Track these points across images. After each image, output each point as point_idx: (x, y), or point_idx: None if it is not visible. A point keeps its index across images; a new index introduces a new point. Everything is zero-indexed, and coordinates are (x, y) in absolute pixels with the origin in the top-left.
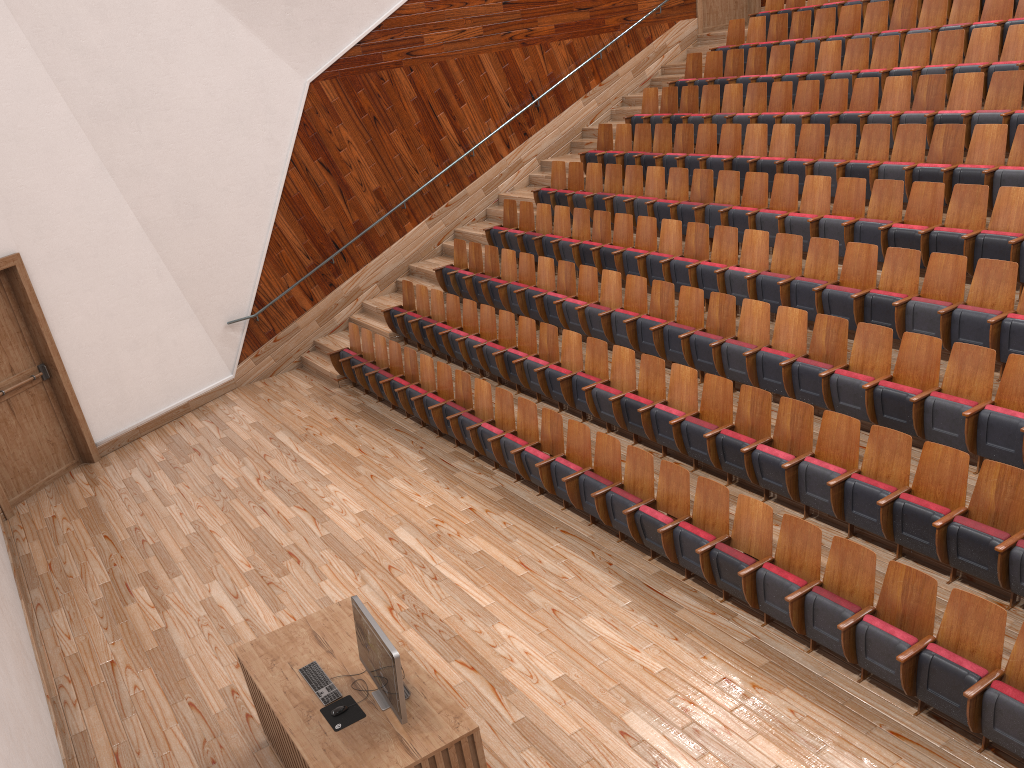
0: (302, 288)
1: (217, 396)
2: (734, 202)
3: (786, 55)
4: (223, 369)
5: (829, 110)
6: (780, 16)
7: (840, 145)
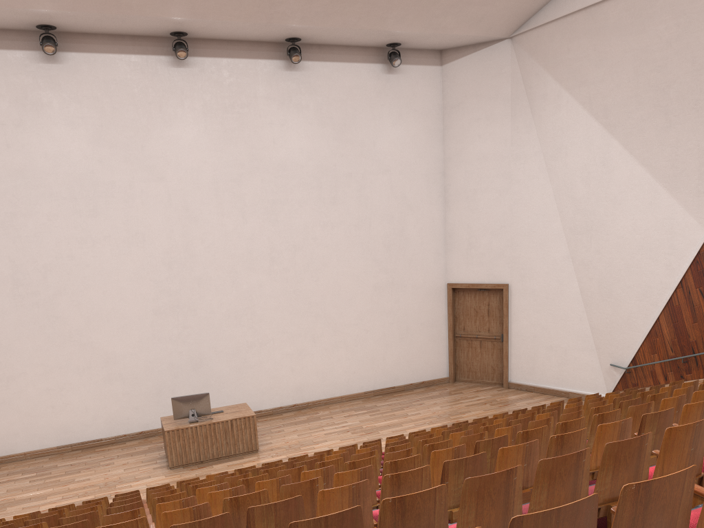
0: (662, 368)
1: None
2: None
3: None
4: (602, 389)
5: None
6: None
7: None
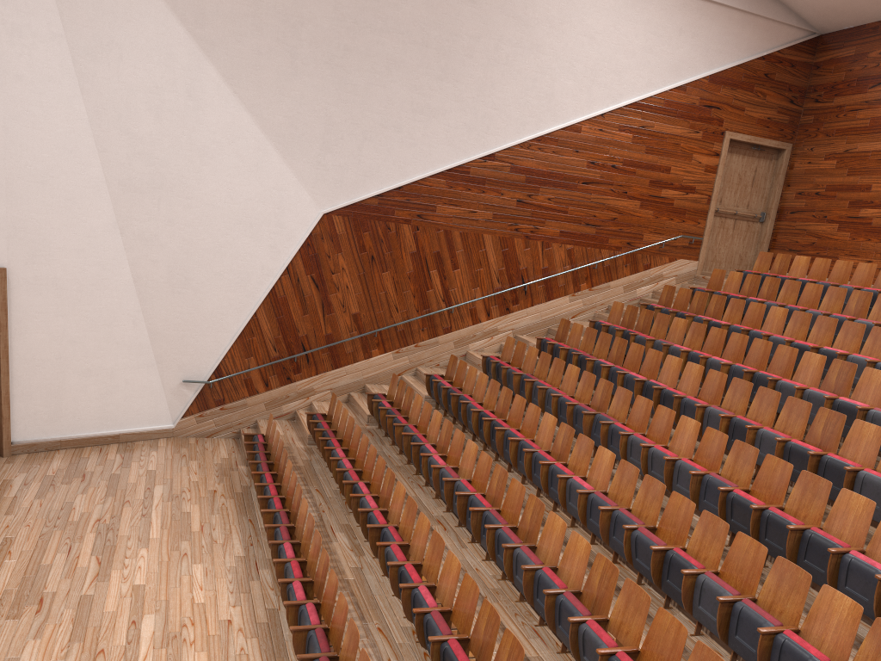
0: (261, 373)
1: (150, 438)
2: (622, 418)
3: (741, 308)
4: (166, 417)
5: (751, 365)
6: (755, 276)
7: (736, 398)
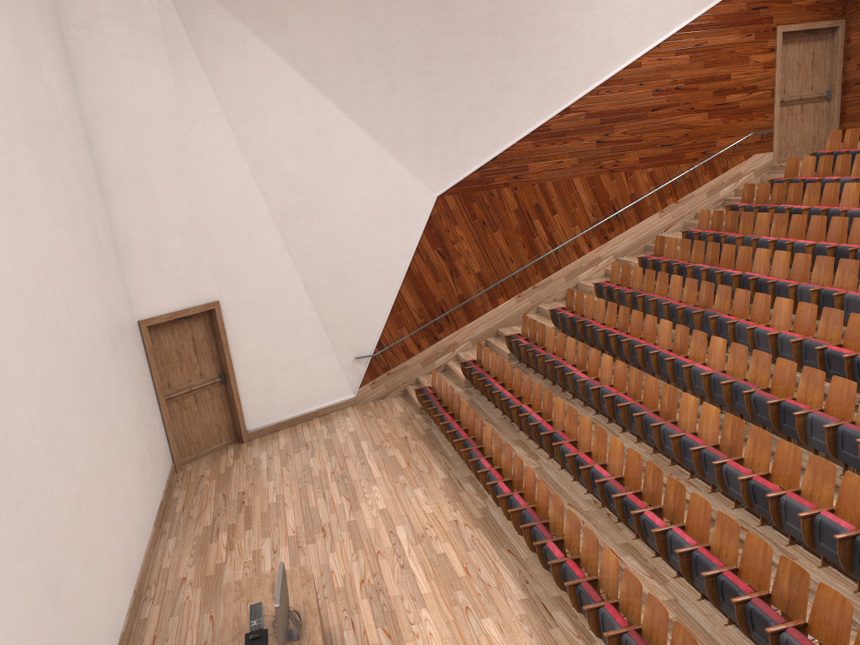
0: (413, 338)
1: (340, 408)
2: (726, 310)
3: (817, 191)
4: (348, 390)
5: (832, 241)
6: (827, 157)
7: (822, 273)
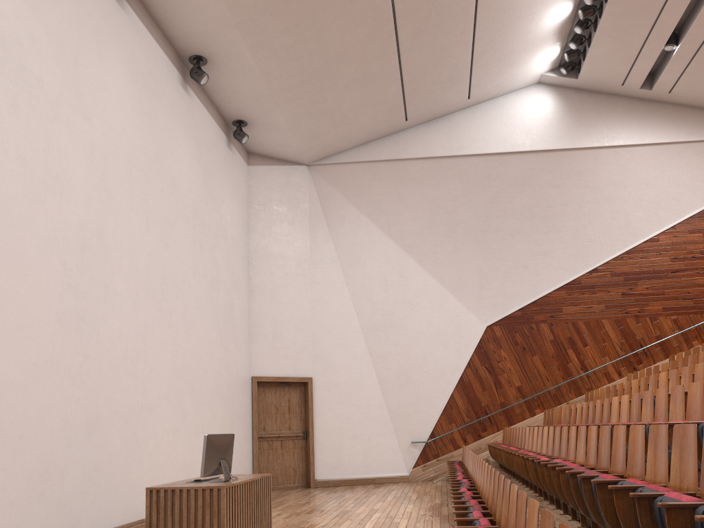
0: (460, 433)
1: (394, 481)
2: None
3: None
4: (403, 468)
5: None
6: None
7: None
